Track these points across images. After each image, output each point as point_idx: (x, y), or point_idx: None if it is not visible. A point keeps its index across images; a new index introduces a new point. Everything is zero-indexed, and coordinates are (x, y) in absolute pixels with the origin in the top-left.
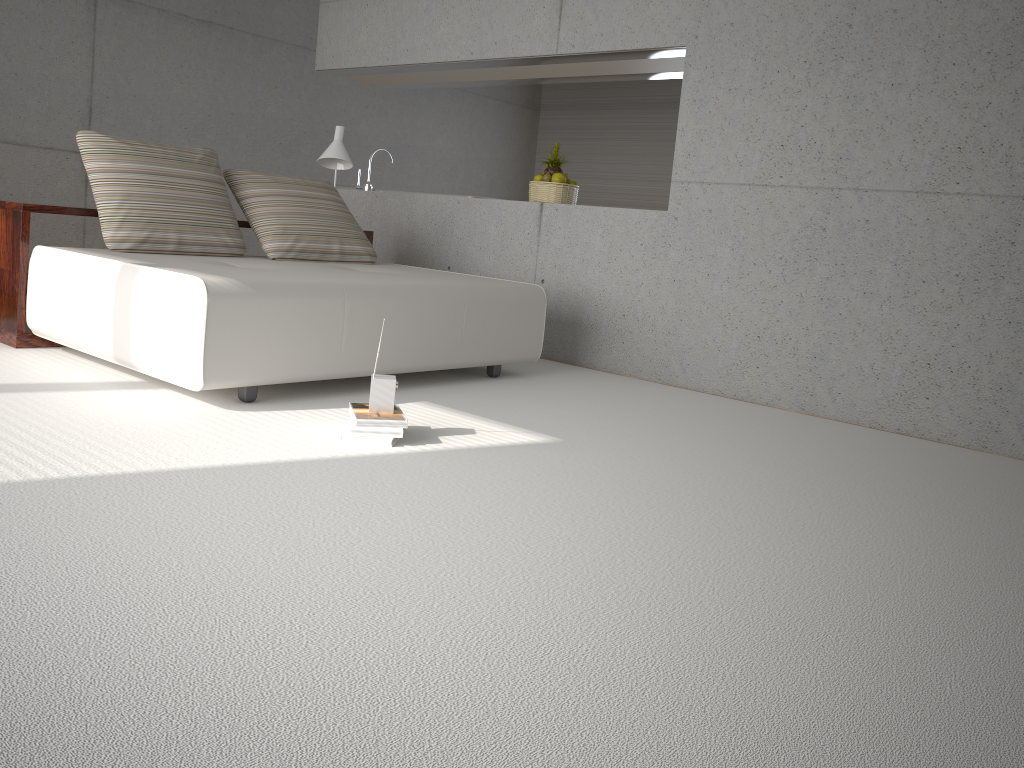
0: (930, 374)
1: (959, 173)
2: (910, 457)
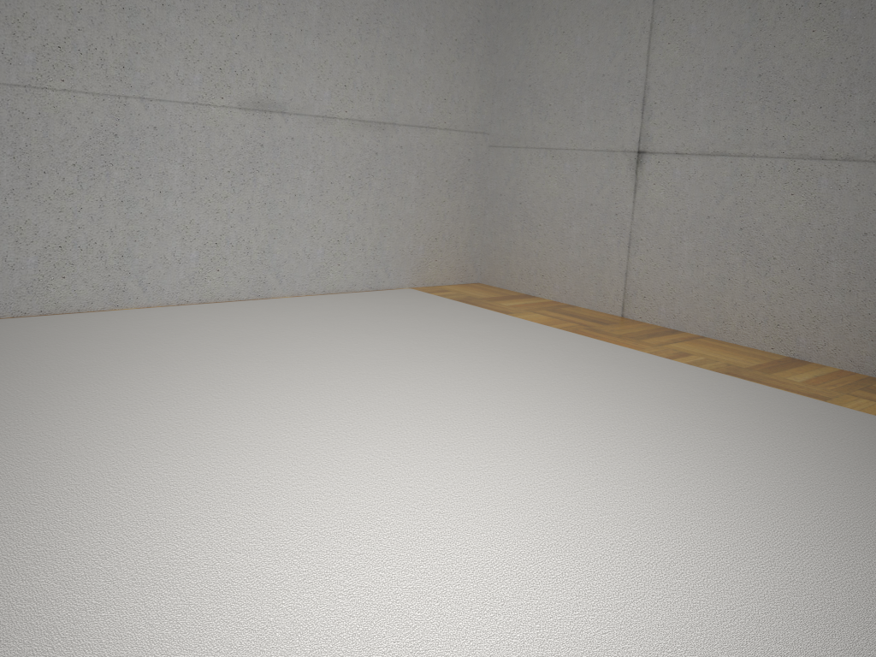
0: (64, 255)
1: (63, 71)
2: (113, 332)
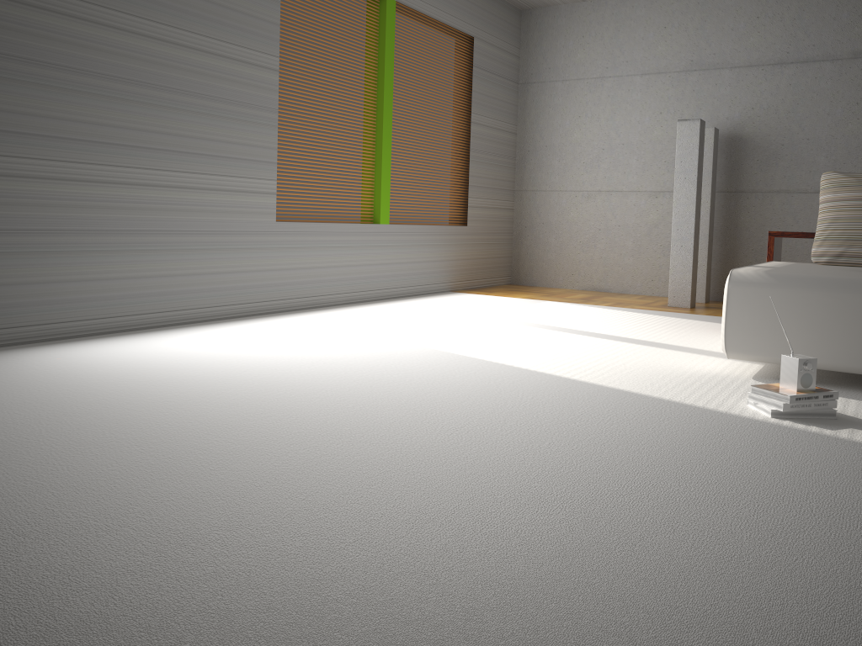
0: None
1: None
2: None
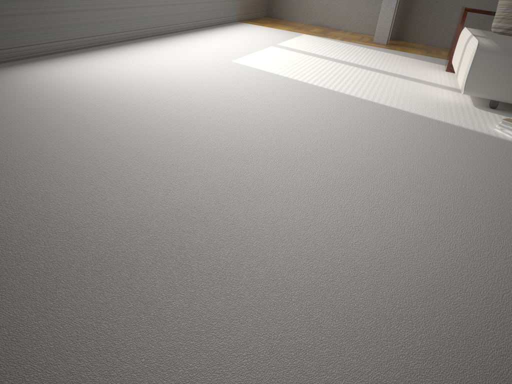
0: None
1: None
2: None
